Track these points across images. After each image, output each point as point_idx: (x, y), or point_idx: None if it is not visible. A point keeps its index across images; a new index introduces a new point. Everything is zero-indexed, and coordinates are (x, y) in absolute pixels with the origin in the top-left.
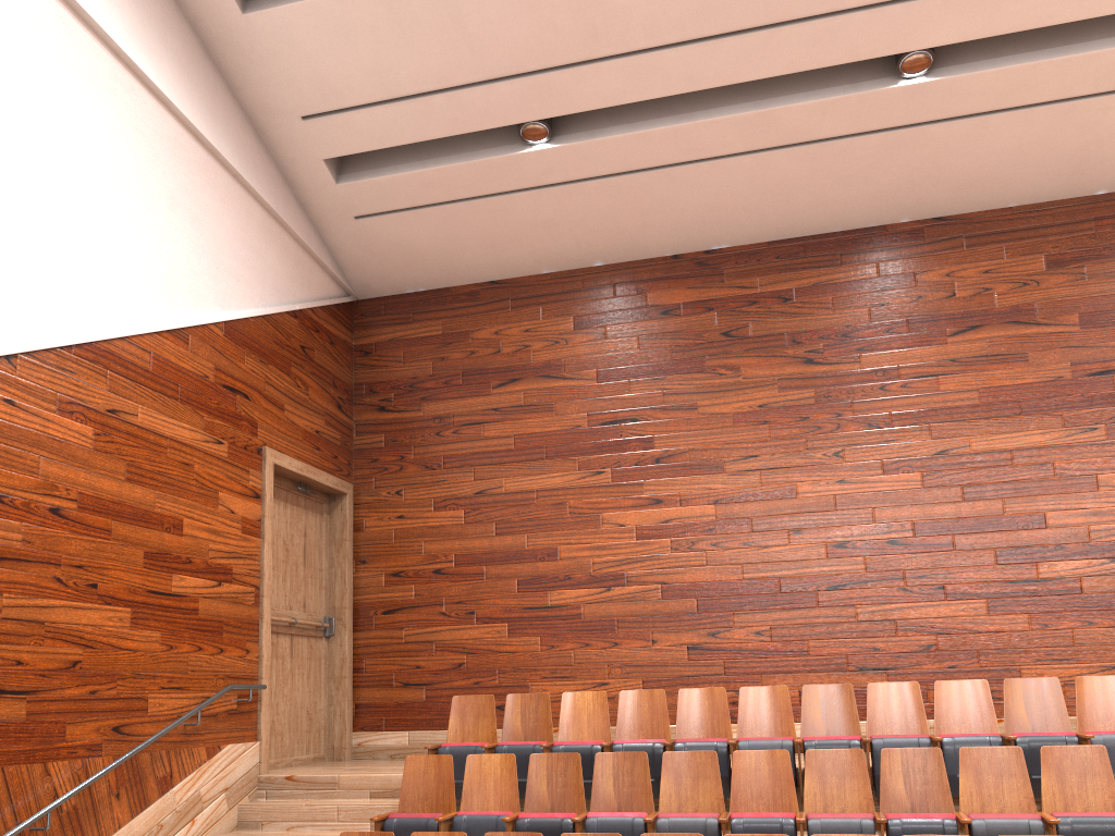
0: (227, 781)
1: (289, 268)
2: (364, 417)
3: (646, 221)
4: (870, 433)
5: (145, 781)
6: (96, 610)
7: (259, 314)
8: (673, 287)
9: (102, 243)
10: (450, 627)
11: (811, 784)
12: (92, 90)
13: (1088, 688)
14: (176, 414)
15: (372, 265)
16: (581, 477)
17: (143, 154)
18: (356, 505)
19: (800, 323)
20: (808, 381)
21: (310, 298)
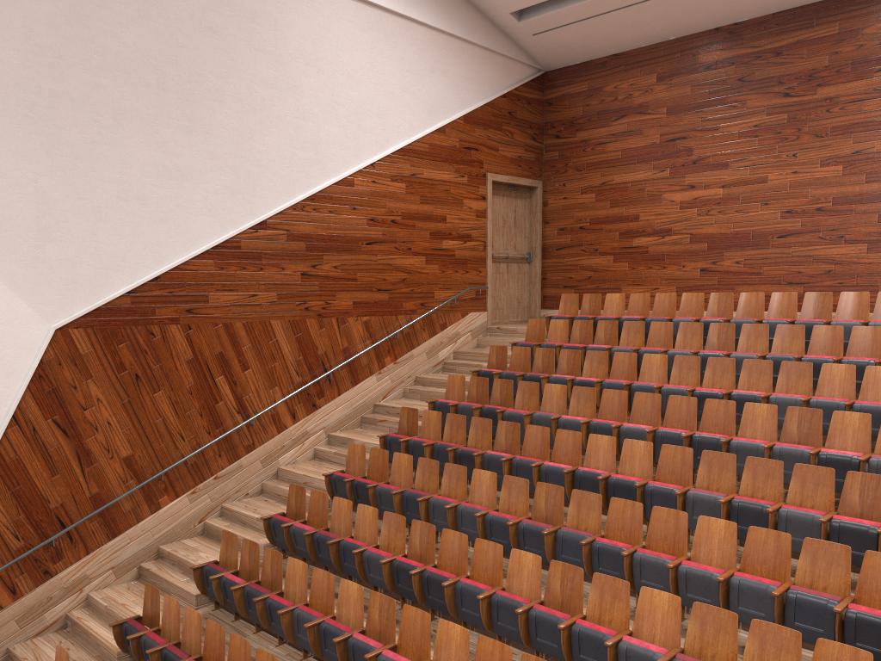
0: (471, 327)
1: (499, 72)
2: (548, 142)
3: (690, 14)
4: (816, 141)
5: (434, 325)
6: (411, 258)
7: (482, 104)
8: (713, 50)
9: (403, 103)
10: (586, 257)
11: (679, 337)
12: (392, 39)
13: (846, 298)
14: (441, 168)
15: (548, 54)
16: (654, 173)
17: (416, 54)
18: (544, 192)
19: (784, 70)
20: (784, 108)
21: (514, 83)
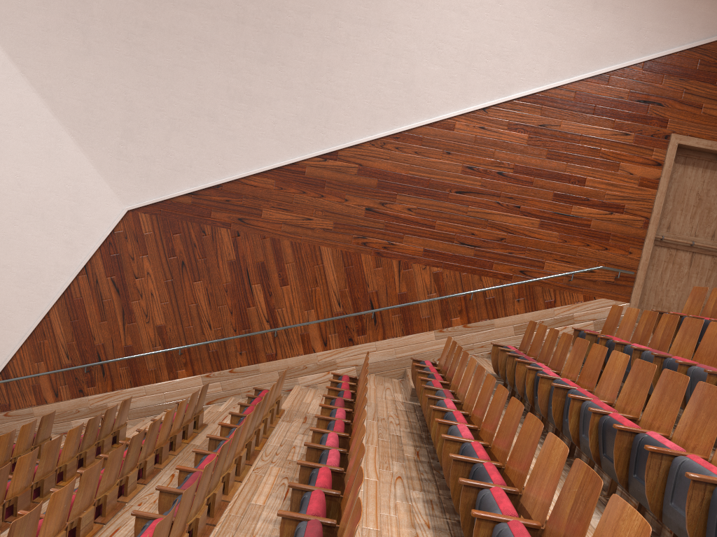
0: (595, 316)
1: None
2: None
3: None
4: None
5: (536, 299)
6: (517, 217)
7: (683, 49)
8: None
9: (541, 43)
10: None
11: None
12: None
13: None
14: (590, 122)
15: None
16: None
17: None
18: None
19: None
20: None
21: None
